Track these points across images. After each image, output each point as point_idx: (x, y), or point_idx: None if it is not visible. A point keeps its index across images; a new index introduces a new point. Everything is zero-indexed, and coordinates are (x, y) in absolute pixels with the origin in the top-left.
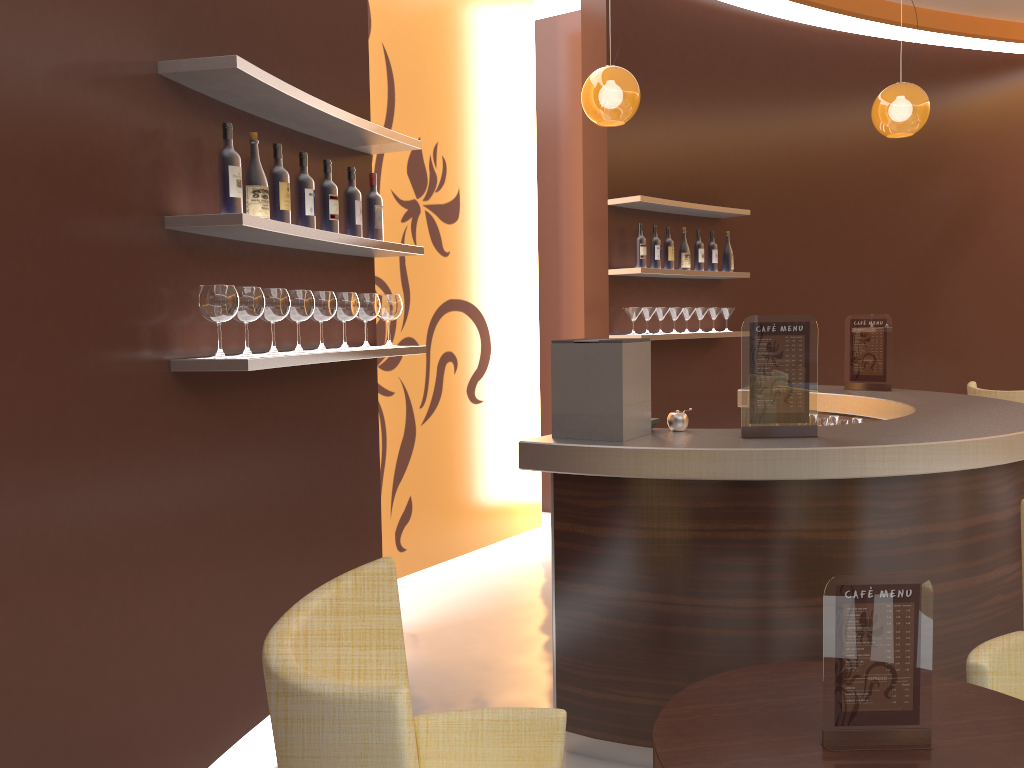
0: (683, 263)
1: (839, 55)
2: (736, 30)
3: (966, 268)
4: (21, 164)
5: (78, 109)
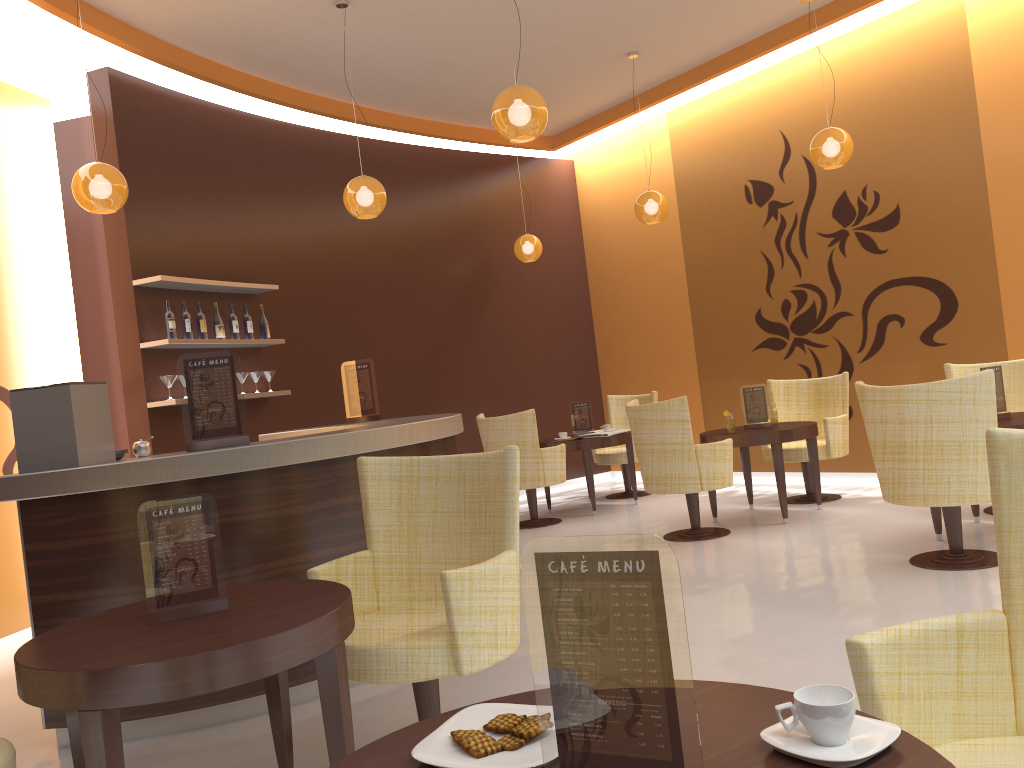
0: (218, 334)
1: (352, 154)
2: (252, 133)
3: (484, 325)
4: None
5: None
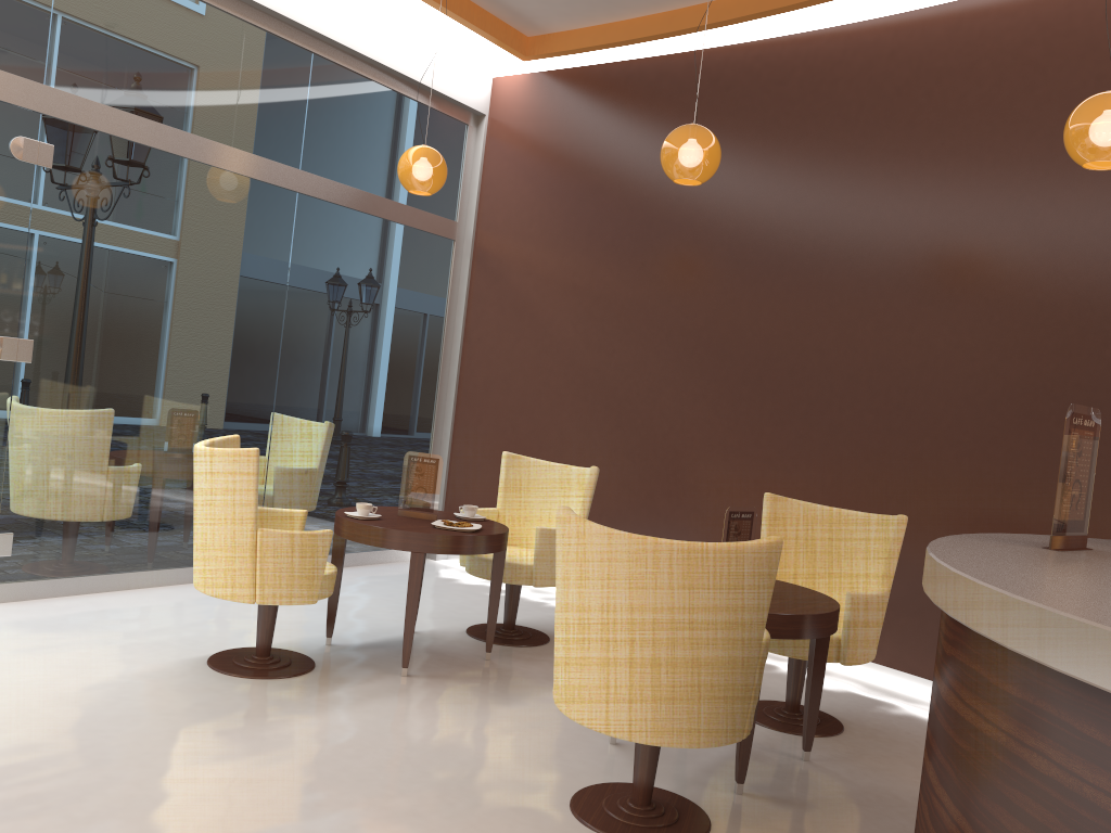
0: None
1: None
2: None
3: None
4: (1044, 351)
5: (1096, 316)
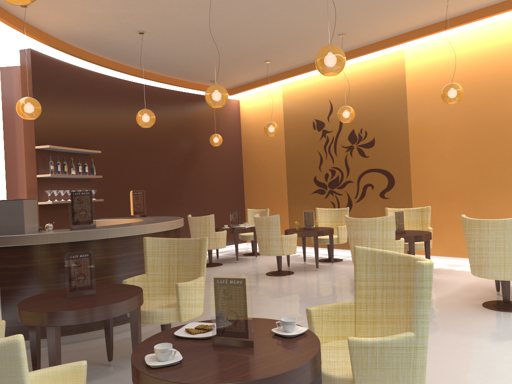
0: (72, 172)
1: (138, 92)
2: (93, 80)
3: (193, 173)
4: None
5: None
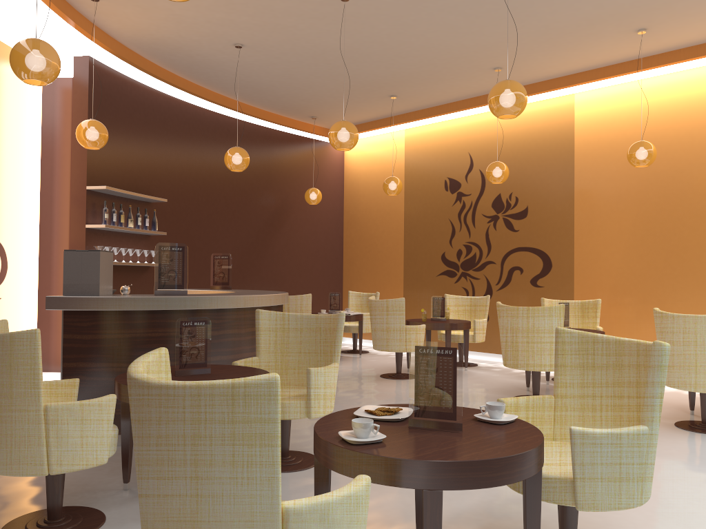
0: (129, 224)
1: (216, 124)
2: (161, 104)
3: (279, 238)
4: None
5: None
